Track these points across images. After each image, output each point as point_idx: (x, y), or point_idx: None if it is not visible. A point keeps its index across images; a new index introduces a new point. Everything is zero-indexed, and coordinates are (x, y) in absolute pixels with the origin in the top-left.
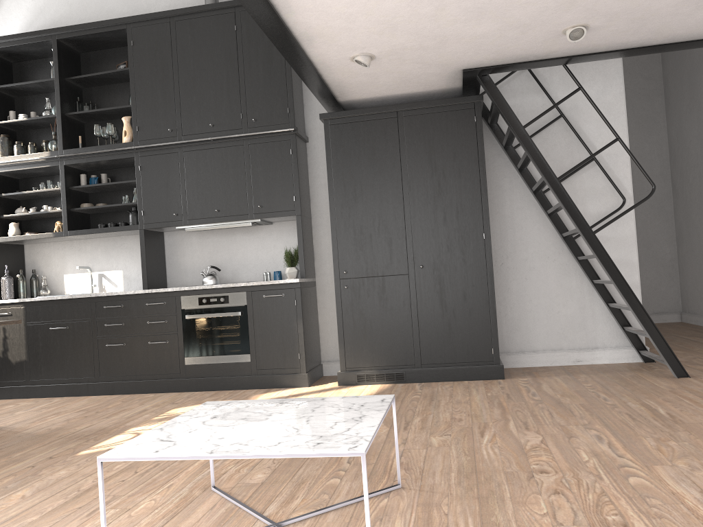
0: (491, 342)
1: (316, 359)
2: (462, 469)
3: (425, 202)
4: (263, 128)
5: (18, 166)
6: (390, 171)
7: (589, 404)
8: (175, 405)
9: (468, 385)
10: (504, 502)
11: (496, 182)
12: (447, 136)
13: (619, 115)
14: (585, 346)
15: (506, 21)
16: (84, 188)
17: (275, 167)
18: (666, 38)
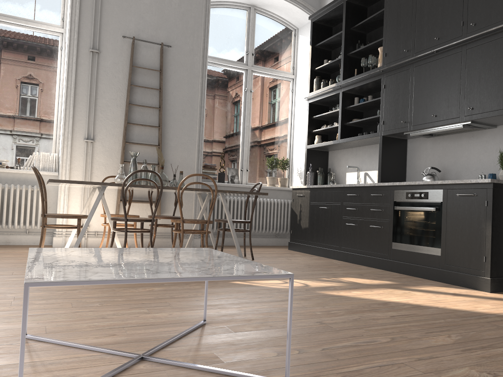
0: None
1: None
2: None
3: None
4: (480, 30)
5: (320, 96)
6: None
7: None
8: (356, 276)
9: None
10: None
11: None
12: None
13: None
14: None
15: None
16: (353, 107)
17: (488, 67)
18: None
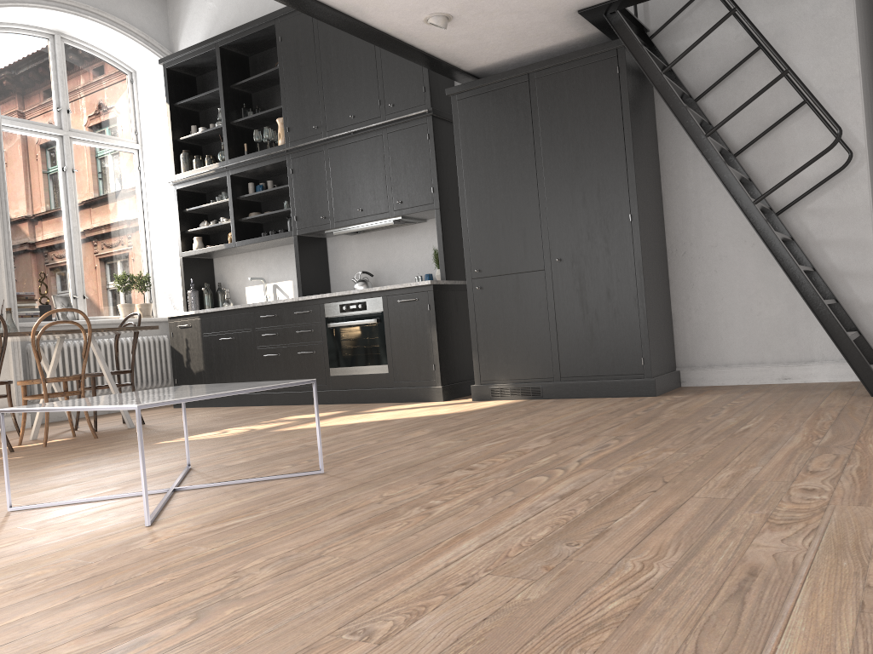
0: (641, 351)
1: (467, 372)
2: (405, 464)
3: (562, 180)
4: (400, 113)
5: (195, 180)
6: (522, 147)
7: (682, 419)
8: (298, 414)
9: (602, 401)
10: (376, 487)
11: (676, 147)
12: (585, 97)
13: (846, 34)
14: (796, 359)
15: None
16: (249, 197)
17: (413, 156)
18: None
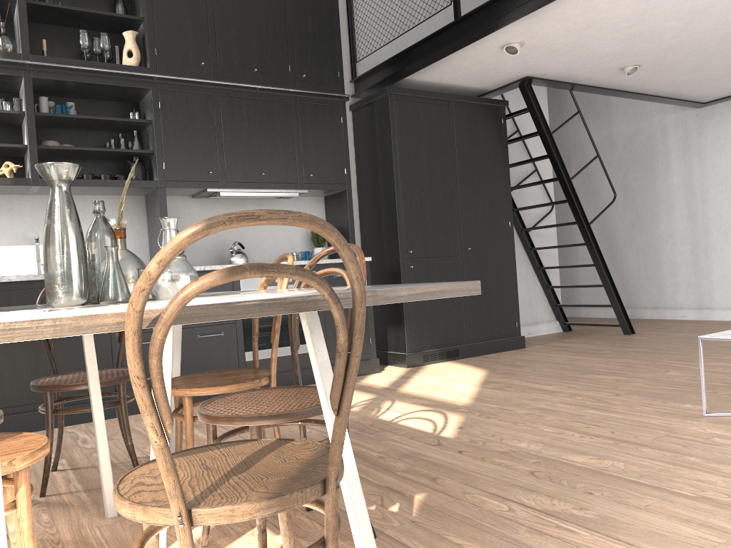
0: (515, 317)
1: None
2: None
3: (470, 189)
4: (313, 88)
5: None
6: (444, 156)
7: (655, 349)
8: None
9: (518, 353)
10: None
11: None
12: (484, 132)
13: None
14: (531, 322)
15: (626, 49)
16: (55, 118)
17: (326, 133)
18: (637, 88)
